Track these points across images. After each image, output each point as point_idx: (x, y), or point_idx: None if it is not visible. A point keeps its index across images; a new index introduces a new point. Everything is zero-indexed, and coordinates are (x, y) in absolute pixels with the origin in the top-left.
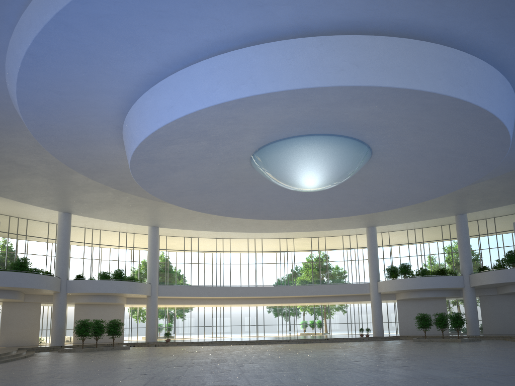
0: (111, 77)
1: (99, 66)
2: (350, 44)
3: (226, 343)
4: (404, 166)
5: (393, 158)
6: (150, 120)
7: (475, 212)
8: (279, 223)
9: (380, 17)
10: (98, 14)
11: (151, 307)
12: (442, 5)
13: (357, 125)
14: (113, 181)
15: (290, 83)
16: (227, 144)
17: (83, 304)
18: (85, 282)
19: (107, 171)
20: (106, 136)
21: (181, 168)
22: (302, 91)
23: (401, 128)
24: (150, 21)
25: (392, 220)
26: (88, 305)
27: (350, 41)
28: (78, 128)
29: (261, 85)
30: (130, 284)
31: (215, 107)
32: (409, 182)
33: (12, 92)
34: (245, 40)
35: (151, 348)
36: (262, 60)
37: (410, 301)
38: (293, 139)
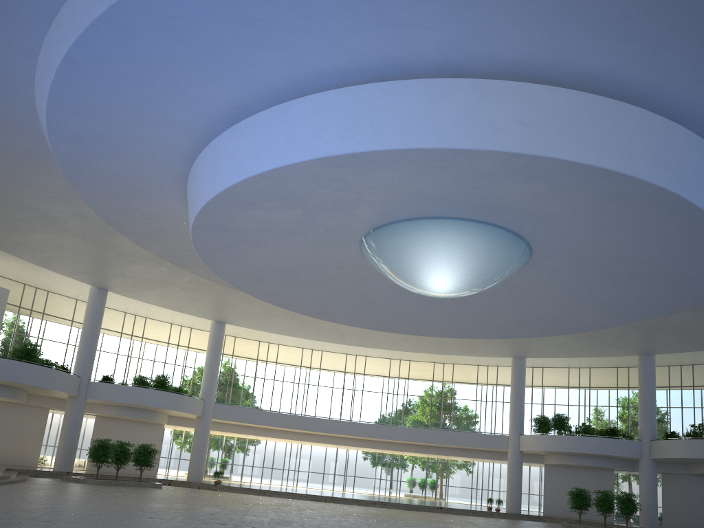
0: (179, 106)
1: (164, 87)
2: (518, 94)
3: (298, 496)
4: (575, 277)
5: (560, 263)
6: (225, 171)
7: (666, 355)
8: (392, 338)
9: (564, 62)
10: (169, 13)
11: (201, 433)
12: (655, 53)
13: (515, 211)
14: (168, 252)
15: (426, 139)
16: (330, 217)
17: (108, 418)
18: (113, 387)
19: (162, 236)
20: (165, 189)
21: (262, 243)
22: (442, 152)
23: (576, 222)
24: (239, 31)
25: (549, 351)
26: (114, 419)
27: (517, 90)
28: (127, 172)
29: (385, 137)
30: (175, 397)
31: (316, 161)
32: (579, 300)
33: (41, 112)
34: (370, 73)
35: (192, 491)
36: (390, 102)
37: (563, 468)
38: (423, 221)
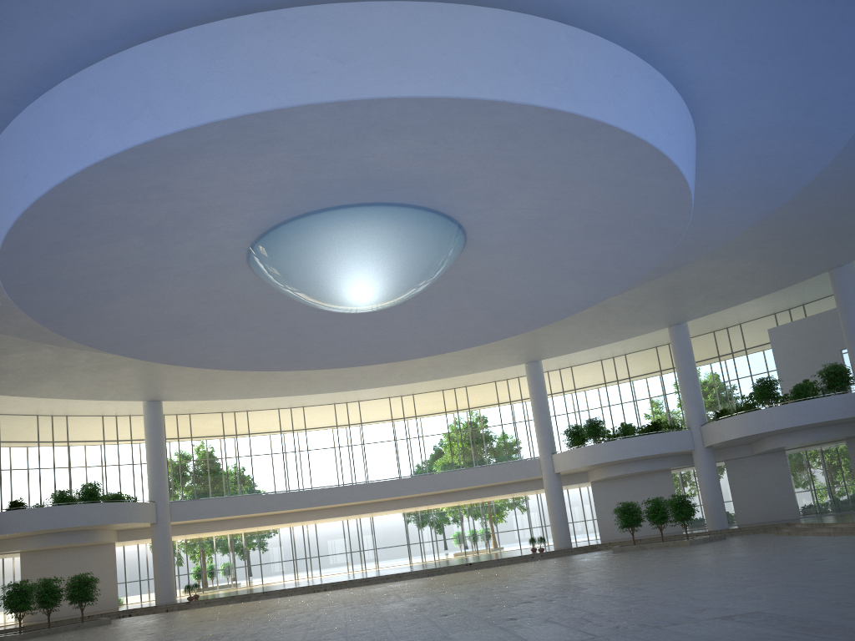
0: None
1: None
2: (324, 22)
3: (291, 591)
4: (530, 248)
5: (504, 236)
6: (2, 208)
7: (705, 319)
8: (374, 372)
9: None
10: None
11: (160, 542)
12: None
13: (408, 181)
14: (29, 329)
15: (220, 108)
16: (185, 240)
17: (37, 551)
18: (25, 513)
19: (8, 311)
20: None
21: (119, 292)
22: (248, 120)
23: (489, 179)
24: None
25: (564, 346)
26: (46, 551)
27: (323, 16)
28: None
29: (168, 116)
30: (110, 507)
31: (97, 168)
32: (549, 277)
33: None
34: (132, 34)
35: (151, 618)
36: (163, 68)
37: (613, 481)
38: (306, 219)
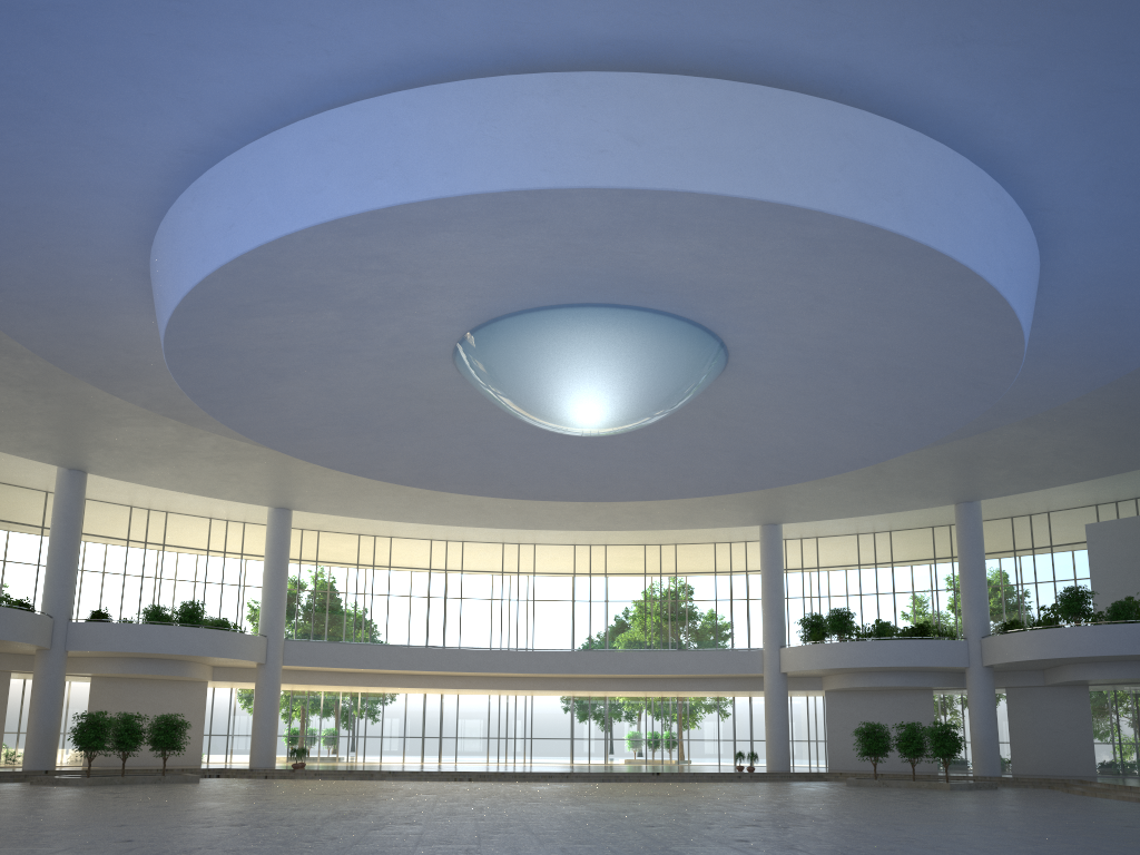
0: (101, 156)
1: (67, 127)
2: (623, 93)
3: (426, 775)
4: (805, 384)
5: (776, 365)
6: (191, 258)
7: (1003, 500)
8: (565, 511)
9: (691, 34)
10: (33, 3)
11: (265, 689)
12: (827, 8)
13: (676, 285)
14: (161, 400)
15: (484, 178)
16: (389, 320)
17: (112, 678)
18: (109, 628)
19: (143, 375)
20: (123, 296)
21: (293, 372)
22: (514, 197)
23: (775, 295)
24: (157, 24)
25: (815, 510)
26: (122, 680)
27: (622, 86)
28: (53, 273)
29: (420, 180)
30: (214, 635)
31: (322, 229)
32: (821, 422)
33: None
34: (389, 78)
35: (249, 782)
36: (423, 123)
37: (855, 694)
38: (539, 314)
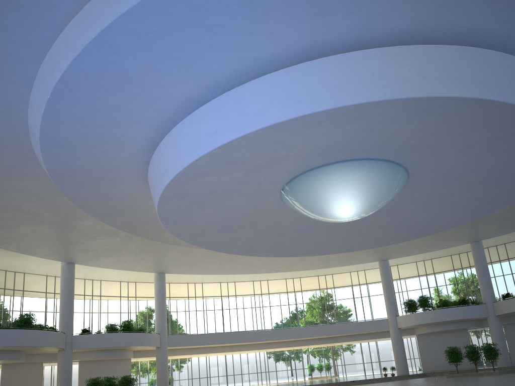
0: (146, 105)
1: (136, 92)
2: (414, 54)
3: None
4: (439, 190)
5: (429, 181)
6: (189, 149)
7: (486, 239)
8: (290, 262)
9: (445, 25)
10: (147, 30)
11: (161, 359)
12: (512, 8)
13: (402, 146)
14: (127, 224)
15: (353, 98)
16: (262, 174)
17: (88, 361)
18: (92, 336)
19: (123, 213)
20: (128, 174)
21: (209, 203)
22: (365, 105)
23: (448, 147)
24: (201, 37)
25: (405, 252)
26: (93, 361)
27: (414, 51)
28: (100, 166)
29: (320, 101)
30: (139, 335)
31: (266, 129)
32: (441, 207)
33: (34, 128)
34: (297, 57)
35: None
36: (319, 75)
37: (430, 335)
38: (331, 165)
